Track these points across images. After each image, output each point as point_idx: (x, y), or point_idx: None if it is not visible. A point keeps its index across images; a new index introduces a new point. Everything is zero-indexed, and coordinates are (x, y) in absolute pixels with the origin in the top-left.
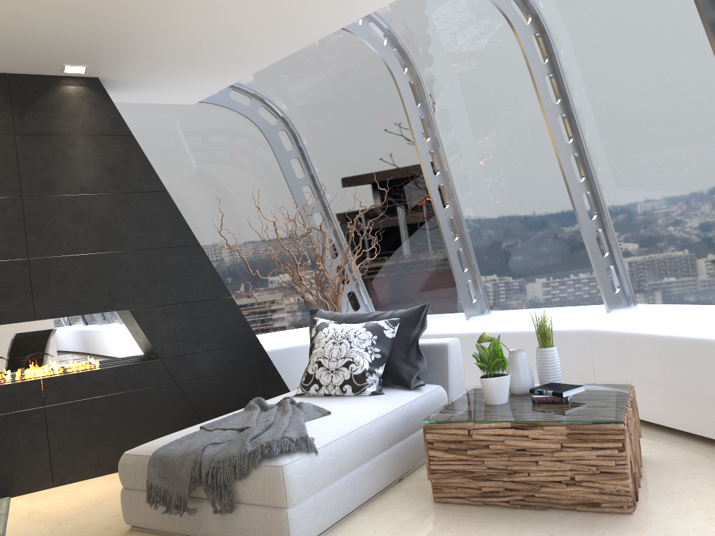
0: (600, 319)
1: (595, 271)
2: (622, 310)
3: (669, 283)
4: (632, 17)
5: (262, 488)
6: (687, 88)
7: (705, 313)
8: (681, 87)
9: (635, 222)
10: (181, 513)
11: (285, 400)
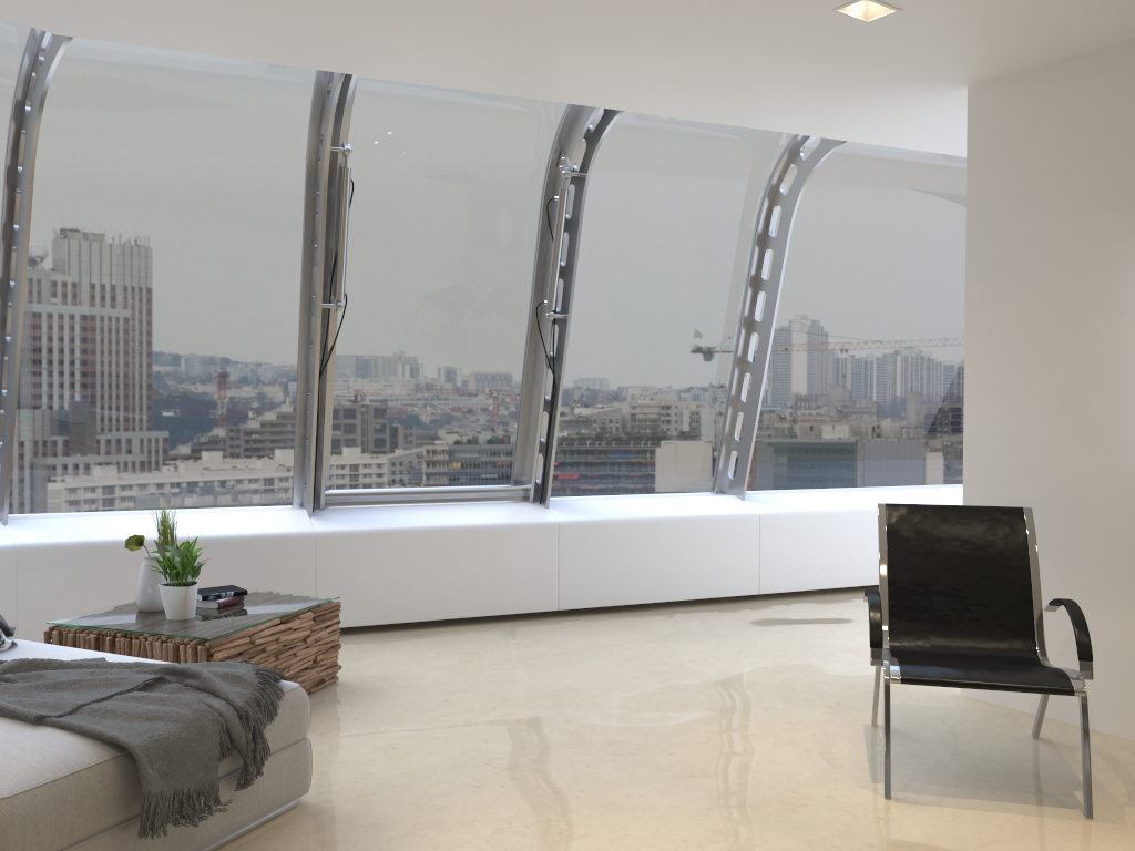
0: (12, 533)
1: (11, 467)
2: (29, 520)
3: (87, 486)
4: (185, 192)
5: (289, 723)
6: (218, 287)
7: (176, 516)
8: (212, 284)
9: (64, 408)
10: (215, 810)
11: (26, 659)
